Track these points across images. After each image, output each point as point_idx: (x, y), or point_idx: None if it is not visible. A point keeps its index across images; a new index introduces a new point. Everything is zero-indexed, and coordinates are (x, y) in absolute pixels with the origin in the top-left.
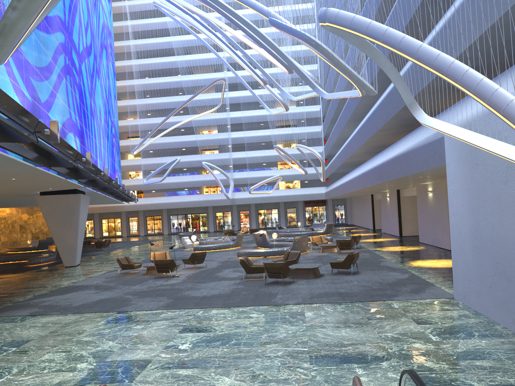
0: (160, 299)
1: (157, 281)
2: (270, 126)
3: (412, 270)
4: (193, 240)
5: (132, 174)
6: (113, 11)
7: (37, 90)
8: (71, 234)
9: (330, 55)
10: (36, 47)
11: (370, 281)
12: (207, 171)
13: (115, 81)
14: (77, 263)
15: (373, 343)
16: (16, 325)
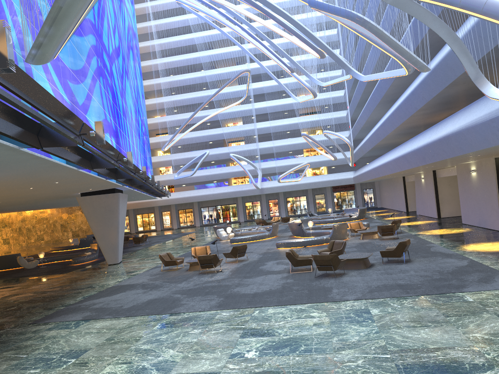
0: (211, 298)
1: (202, 277)
2: (294, 115)
3: (468, 256)
4: (229, 232)
5: (162, 169)
6: (136, 13)
7: (74, 93)
8: (112, 232)
9: (379, 31)
10: (71, 50)
11: (428, 270)
12: (234, 162)
13: (142, 81)
14: (119, 261)
15: (464, 347)
16: (71, 332)
